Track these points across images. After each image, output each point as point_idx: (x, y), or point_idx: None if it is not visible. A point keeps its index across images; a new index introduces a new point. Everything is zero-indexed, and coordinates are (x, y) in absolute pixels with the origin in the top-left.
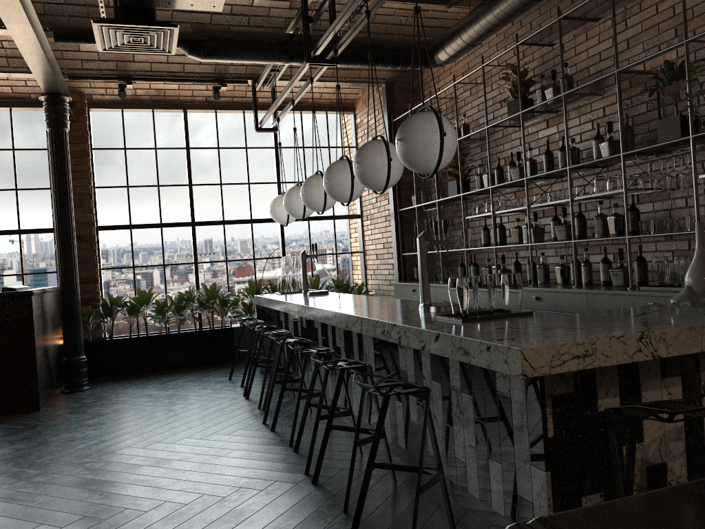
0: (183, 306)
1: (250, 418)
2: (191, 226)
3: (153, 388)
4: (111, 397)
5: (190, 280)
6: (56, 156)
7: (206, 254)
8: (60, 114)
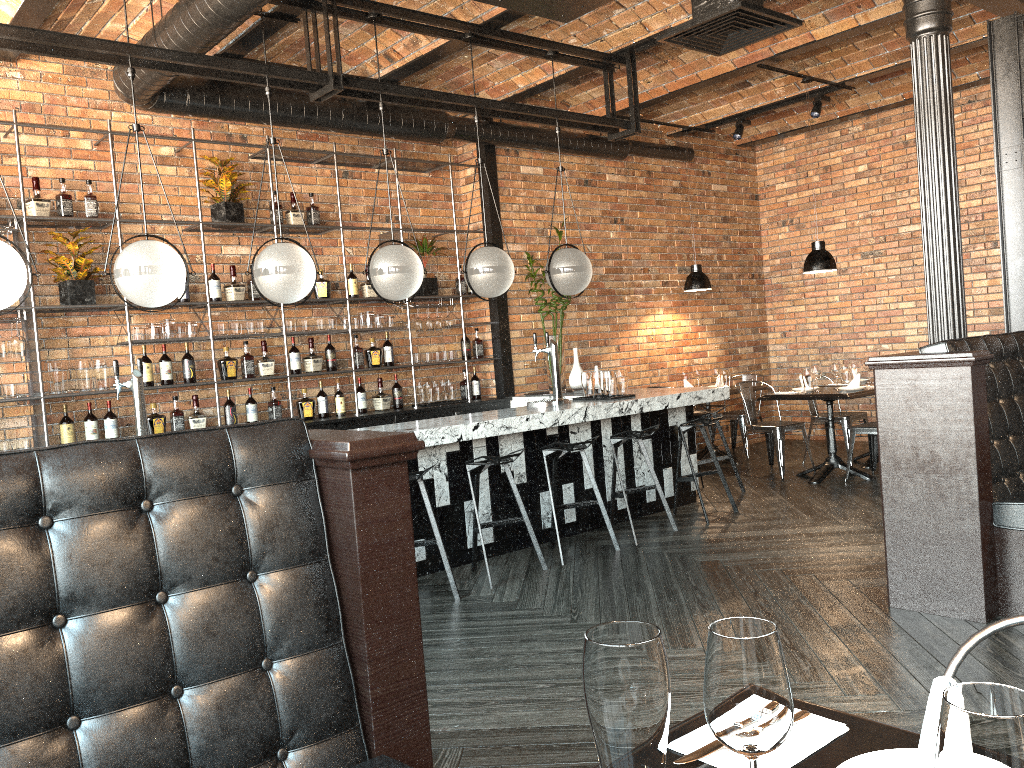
0: None
1: (431, 612)
2: None
3: None
4: None
5: None
6: None
7: None
8: None
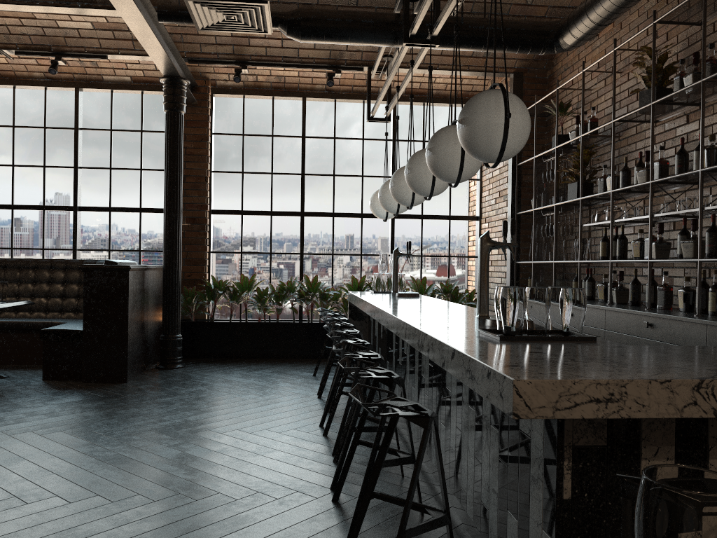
0: (282, 296)
1: (310, 418)
2: (300, 216)
3: (237, 375)
4: (195, 378)
5: (295, 271)
6: (170, 137)
7: (313, 246)
8: (177, 97)
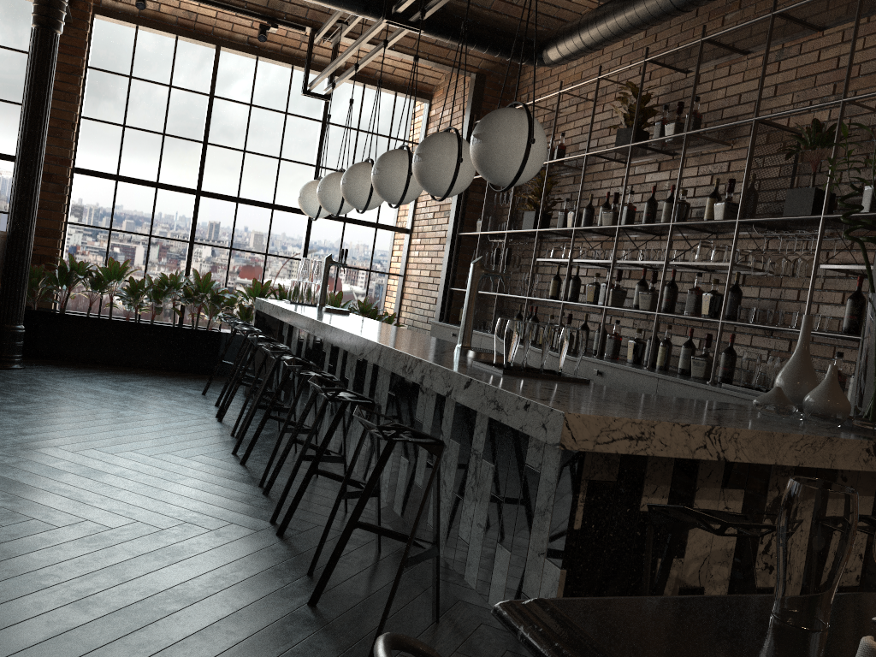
0: (164, 293)
1: (217, 444)
2: (196, 195)
3: (103, 385)
4: (46, 384)
5: (179, 262)
6: (38, 63)
7: (207, 235)
8: (54, 10)
